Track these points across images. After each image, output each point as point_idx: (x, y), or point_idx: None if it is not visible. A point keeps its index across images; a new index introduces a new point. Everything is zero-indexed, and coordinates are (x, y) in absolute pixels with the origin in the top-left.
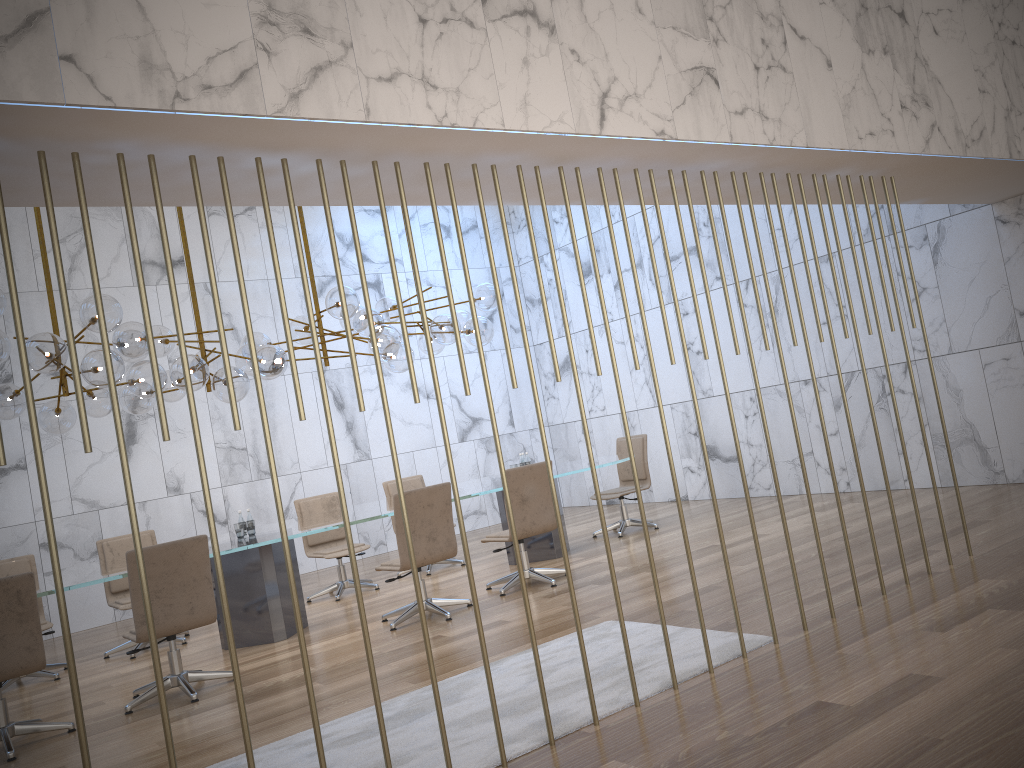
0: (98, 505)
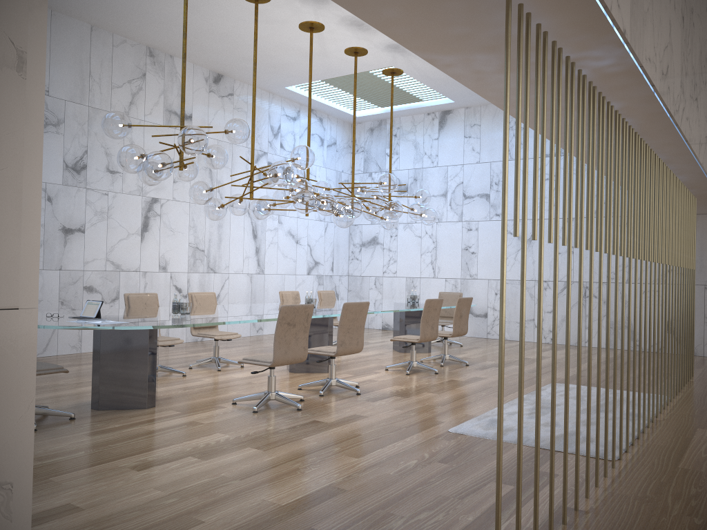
0: (120, 268)
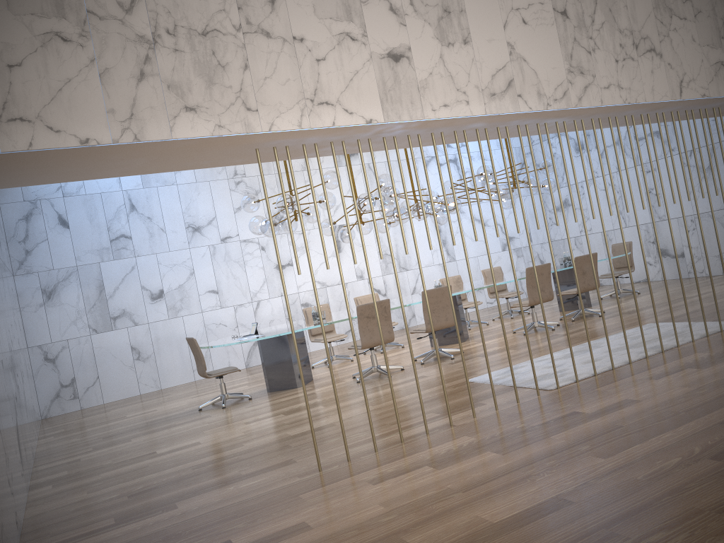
0: (325, 284)
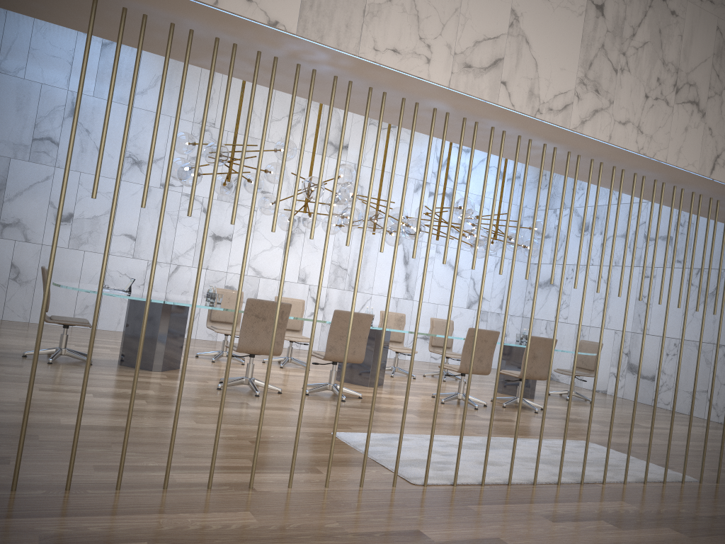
0: (260, 274)
